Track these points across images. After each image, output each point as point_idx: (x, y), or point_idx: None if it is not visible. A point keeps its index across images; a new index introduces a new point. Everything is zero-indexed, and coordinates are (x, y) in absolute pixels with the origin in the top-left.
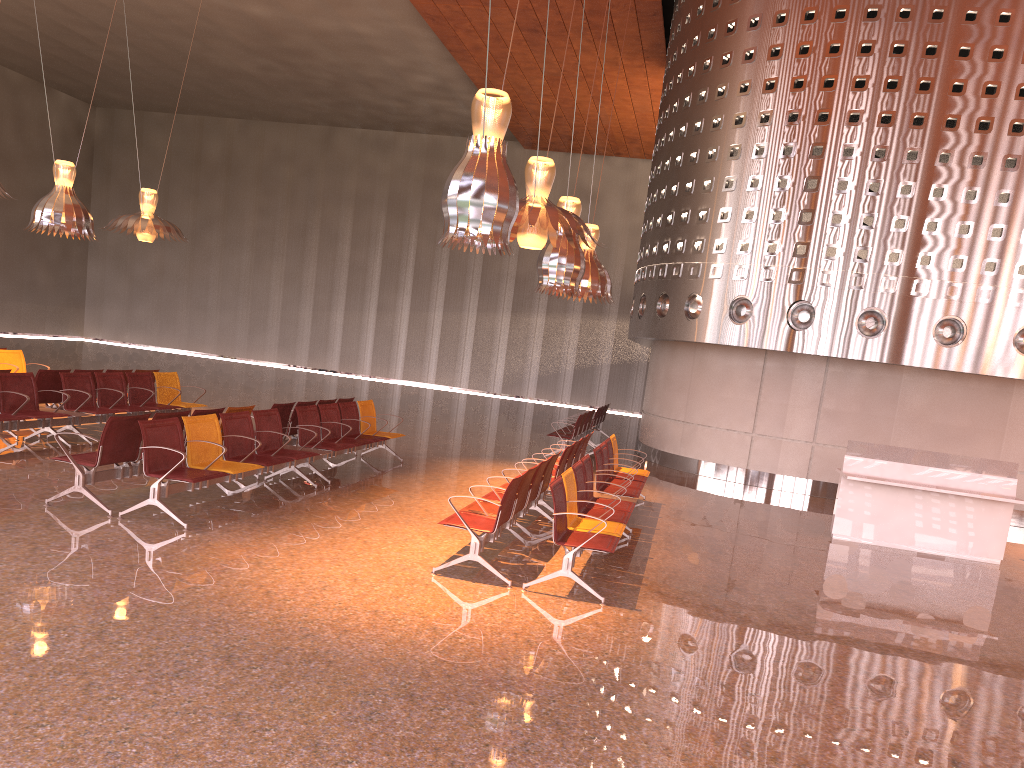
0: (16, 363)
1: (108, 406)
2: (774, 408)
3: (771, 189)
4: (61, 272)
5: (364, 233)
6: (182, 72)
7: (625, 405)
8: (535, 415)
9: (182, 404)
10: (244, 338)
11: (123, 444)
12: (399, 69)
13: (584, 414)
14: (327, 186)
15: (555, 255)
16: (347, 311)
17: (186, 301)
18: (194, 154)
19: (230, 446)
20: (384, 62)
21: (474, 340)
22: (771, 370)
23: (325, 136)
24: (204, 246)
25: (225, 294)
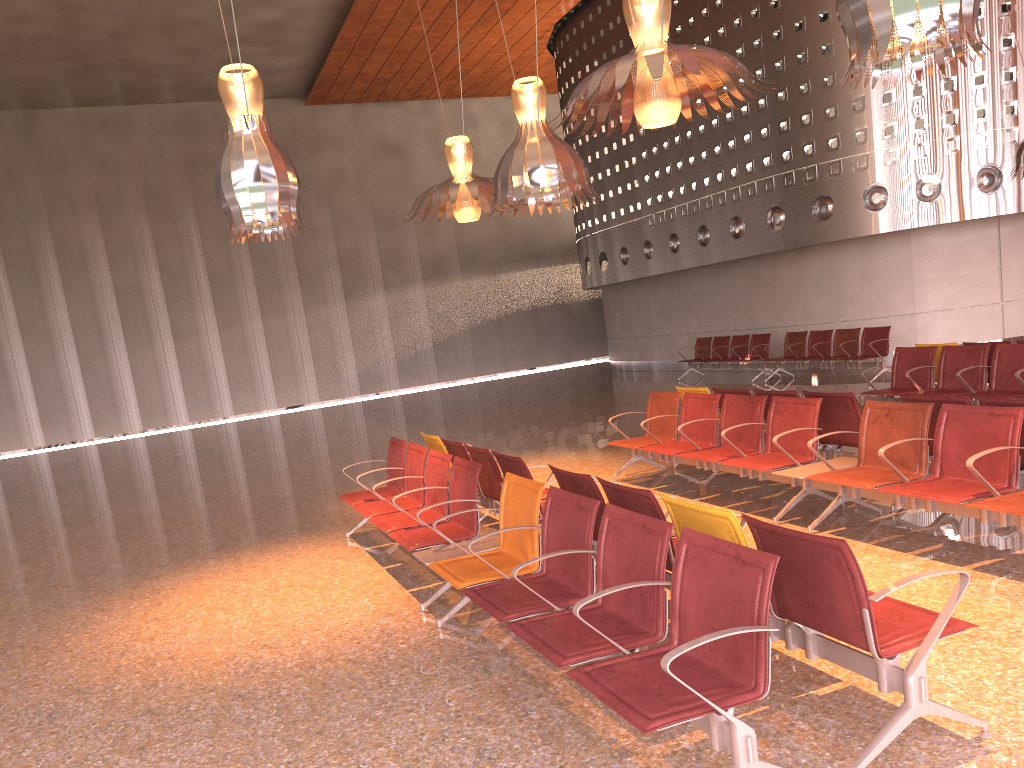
0: None
1: None
2: (1015, 272)
3: (996, 50)
4: None
5: (123, 244)
6: None
7: (495, 368)
8: (523, 390)
9: None
10: None
11: None
12: (245, 2)
13: (859, 330)
14: (47, 192)
15: None
16: (131, 350)
17: None
18: None
19: None
20: None
21: (311, 343)
22: (1005, 235)
23: (22, 124)
24: None
25: None
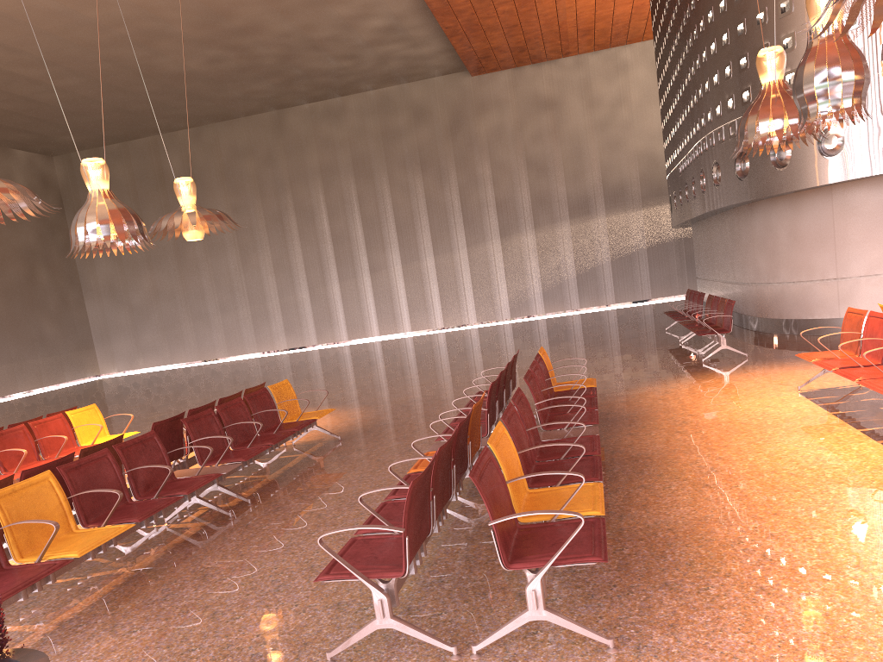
0: (94, 420)
1: (241, 444)
2: None
3: None
4: (65, 320)
5: (338, 202)
6: (131, 91)
7: (635, 296)
8: (579, 327)
9: (309, 415)
10: (251, 334)
11: (419, 518)
12: (351, 19)
13: (726, 301)
14: (290, 168)
15: (835, 66)
16: (341, 281)
17: (187, 314)
18: (156, 174)
19: (524, 464)
20: (336, 14)
21: (471, 274)
22: None
23: (276, 121)
24: (189, 258)
25: (221, 298)
